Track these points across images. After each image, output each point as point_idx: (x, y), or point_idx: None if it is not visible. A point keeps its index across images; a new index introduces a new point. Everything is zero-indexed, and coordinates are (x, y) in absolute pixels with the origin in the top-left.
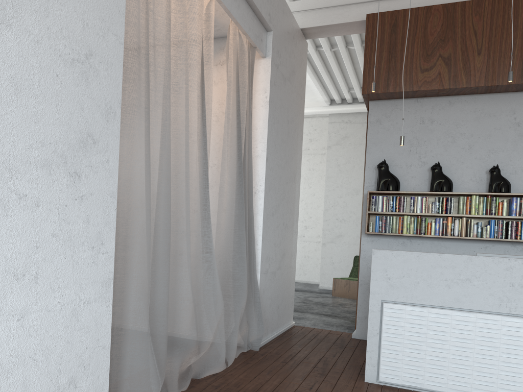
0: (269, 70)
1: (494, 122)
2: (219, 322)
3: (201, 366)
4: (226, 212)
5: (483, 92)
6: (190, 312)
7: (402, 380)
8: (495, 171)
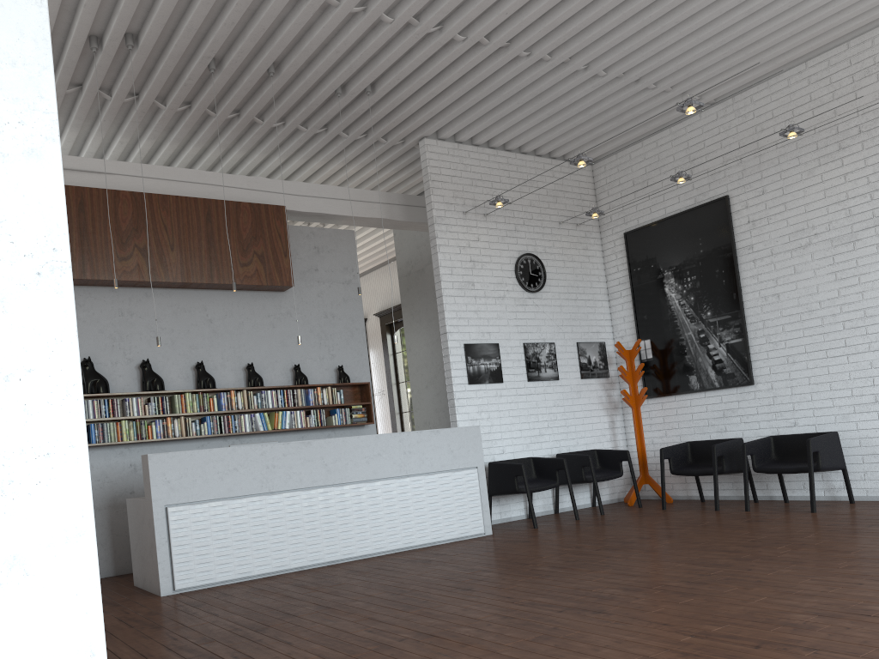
0: None
1: (191, 318)
2: None
3: None
4: None
5: (177, 287)
6: None
7: (197, 580)
8: (201, 367)
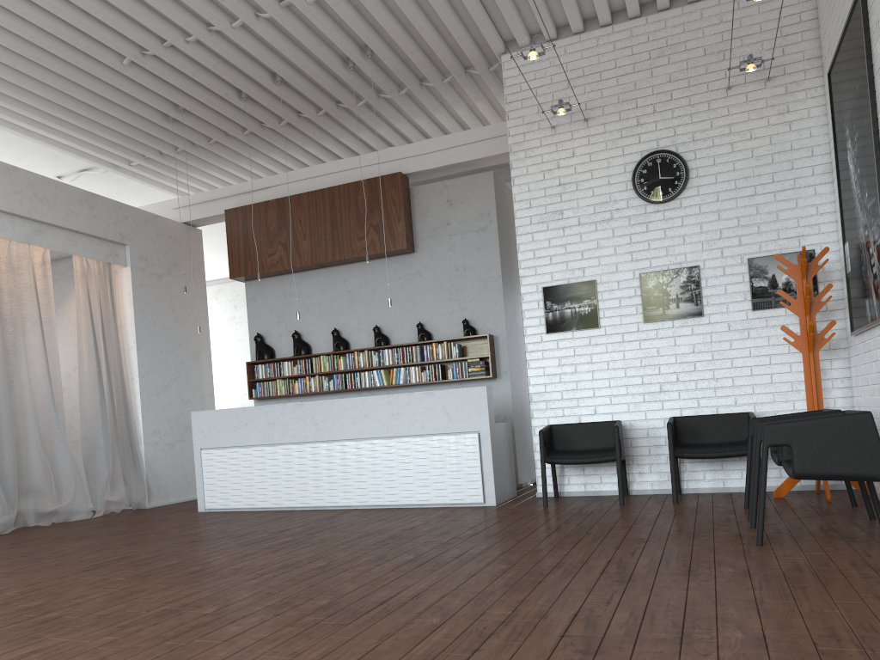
0: (130, 276)
1: (333, 291)
2: (76, 478)
3: (69, 513)
4: (89, 398)
5: (321, 267)
6: (41, 469)
7: (218, 504)
8: (334, 333)
